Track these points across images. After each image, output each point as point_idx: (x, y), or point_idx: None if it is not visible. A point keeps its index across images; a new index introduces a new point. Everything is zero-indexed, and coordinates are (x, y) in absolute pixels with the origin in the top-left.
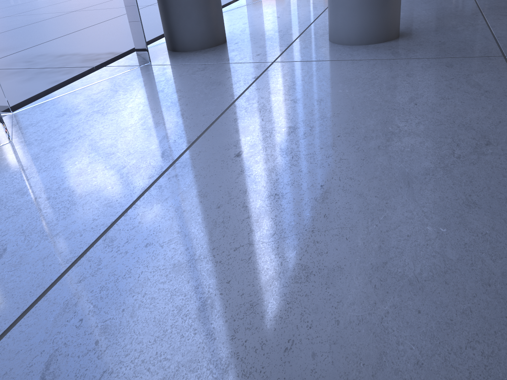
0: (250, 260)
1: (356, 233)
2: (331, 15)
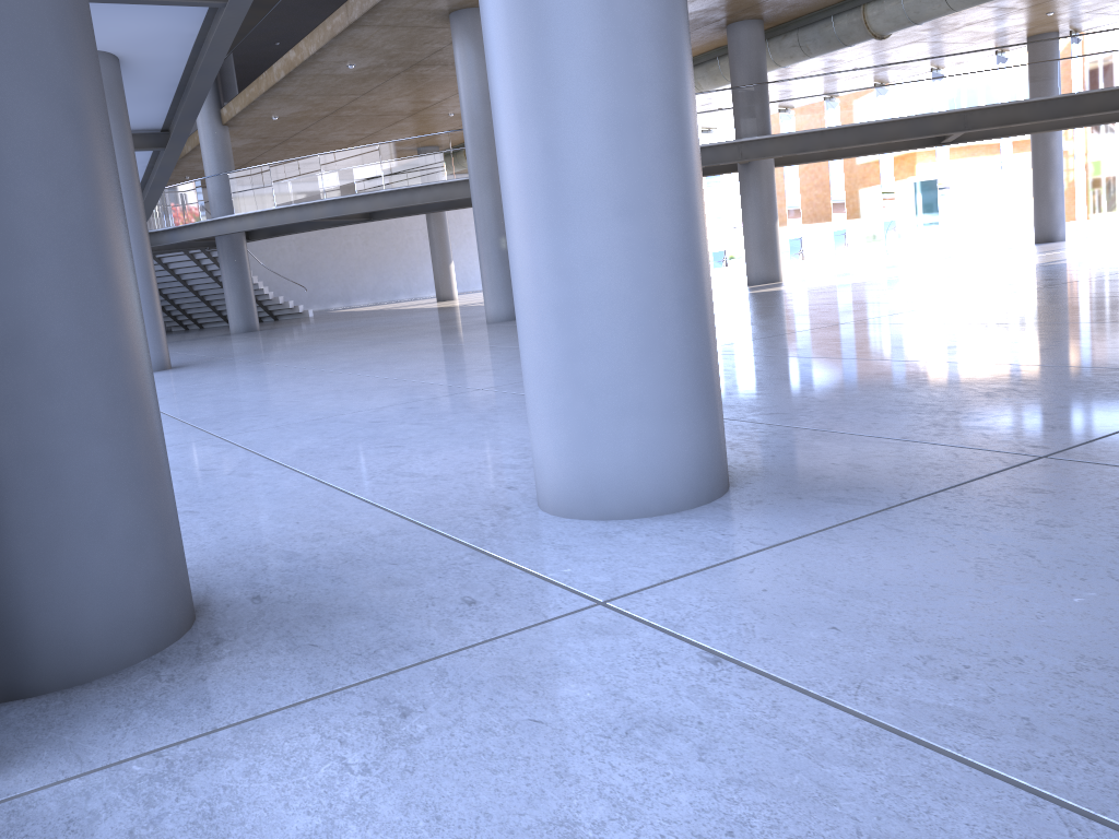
0: None
1: None
2: (589, 443)
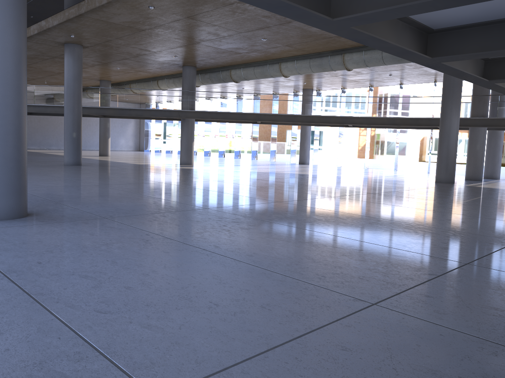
0: (120, 278)
1: (144, 264)
2: None
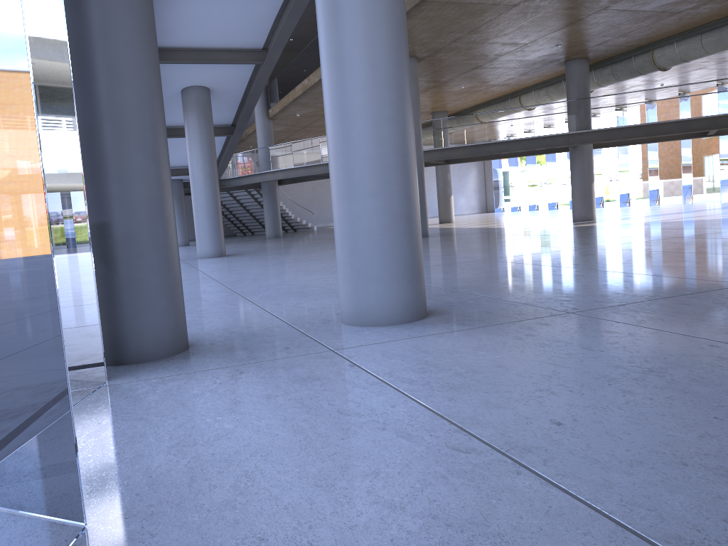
0: None
1: None
2: (356, 292)
